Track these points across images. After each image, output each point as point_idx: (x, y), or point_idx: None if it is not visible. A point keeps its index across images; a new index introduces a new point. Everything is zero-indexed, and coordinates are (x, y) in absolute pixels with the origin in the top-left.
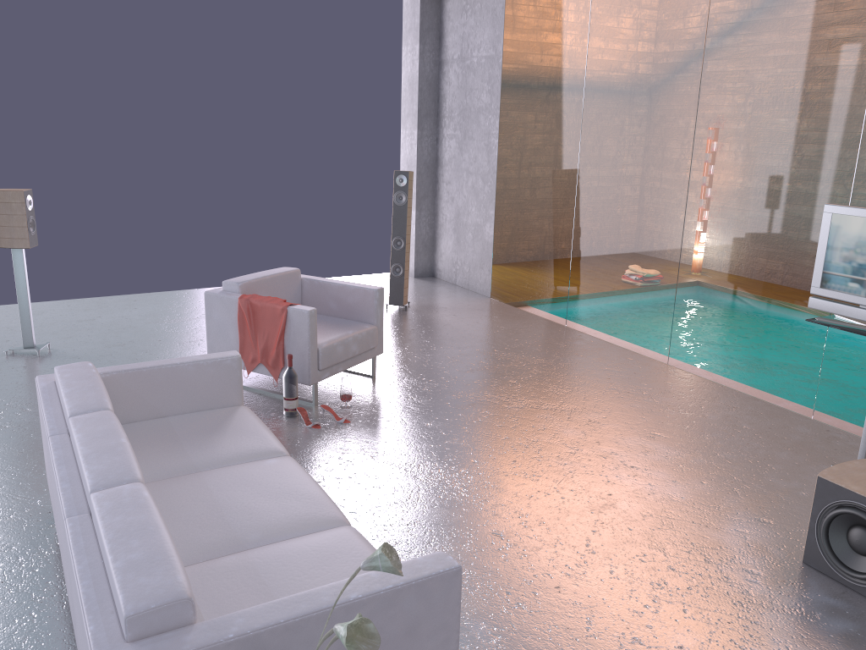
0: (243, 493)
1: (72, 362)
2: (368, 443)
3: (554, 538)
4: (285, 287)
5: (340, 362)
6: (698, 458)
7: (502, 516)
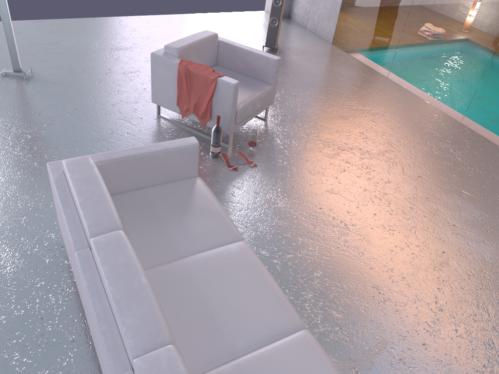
0: (222, 290)
1: (50, 88)
2: (273, 189)
3: (414, 295)
4: (207, 49)
5: (248, 116)
6: (496, 219)
7: (376, 270)
